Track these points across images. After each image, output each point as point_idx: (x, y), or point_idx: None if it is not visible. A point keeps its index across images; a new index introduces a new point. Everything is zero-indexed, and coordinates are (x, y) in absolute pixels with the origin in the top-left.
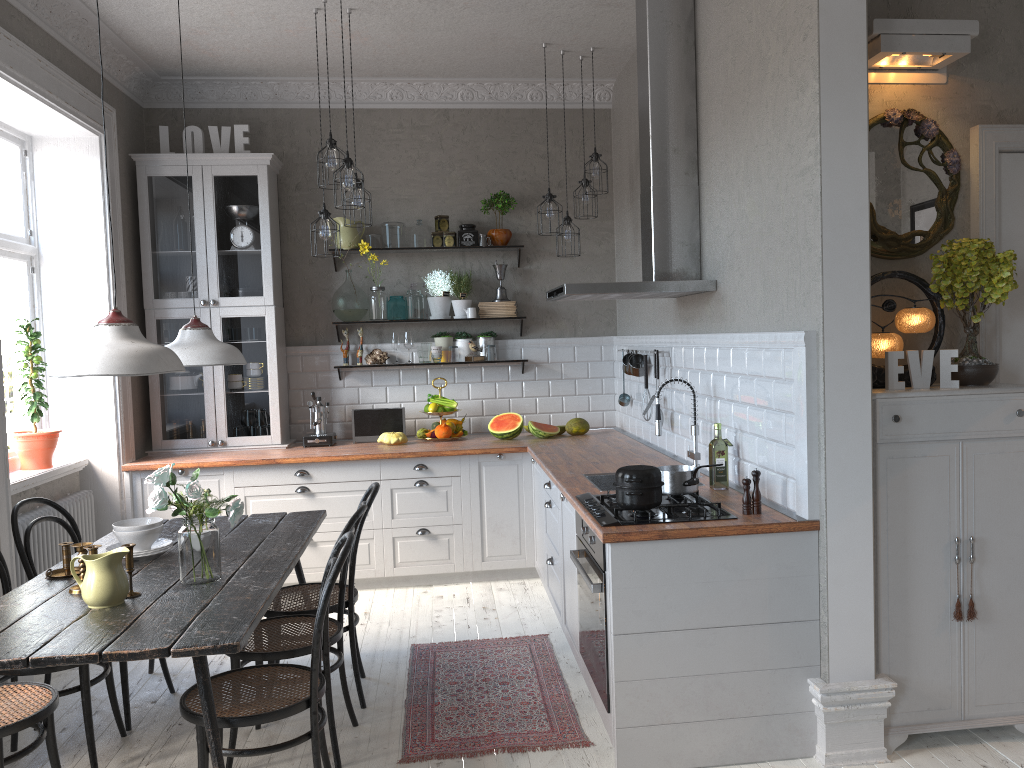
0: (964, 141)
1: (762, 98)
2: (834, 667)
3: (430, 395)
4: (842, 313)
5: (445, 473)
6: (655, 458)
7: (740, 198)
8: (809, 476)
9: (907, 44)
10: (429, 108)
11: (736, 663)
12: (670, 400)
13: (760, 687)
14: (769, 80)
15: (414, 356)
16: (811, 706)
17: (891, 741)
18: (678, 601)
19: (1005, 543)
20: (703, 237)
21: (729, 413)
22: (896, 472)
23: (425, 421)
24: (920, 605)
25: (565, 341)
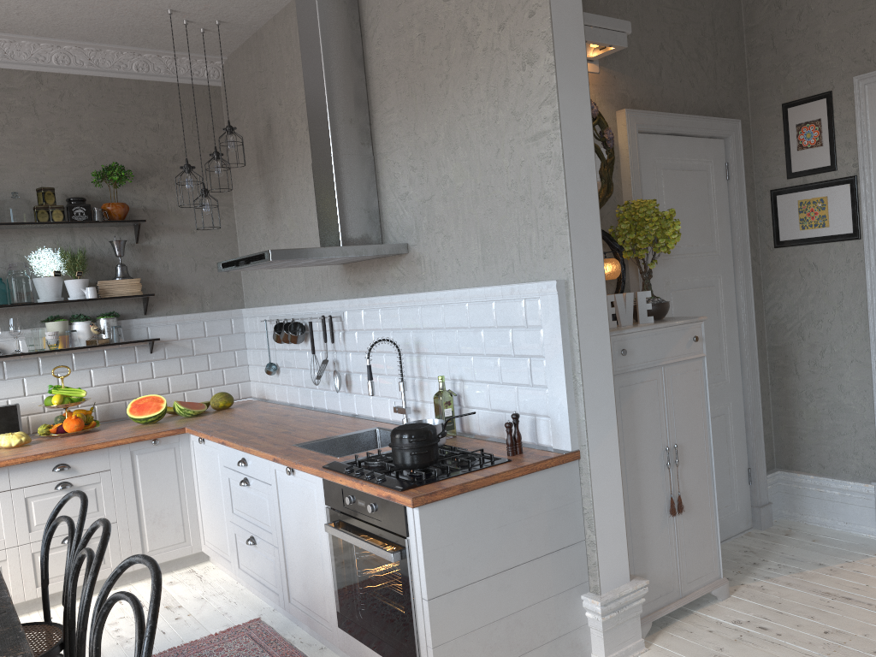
0: (613, 122)
1: (470, 71)
2: (603, 579)
3: (52, 386)
4: (585, 262)
5: (92, 469)
6: (340, 419)
7: (441, 165)
8: (569, 411)
9: (588, 34)
10: (17, 69)
11: (529, 597)
12: (345, 362)
13: (548, 614)
14: (479, 54)
15: (21, 345)
16: (585, 619)
17: (642, 631)
18: (480, 551)
19: (694, 445)
20: (383, 204)
21: (443, 366)
22: (626, 398)
23: (41, 416)
24: (649, 509)
25: (194, 317)
